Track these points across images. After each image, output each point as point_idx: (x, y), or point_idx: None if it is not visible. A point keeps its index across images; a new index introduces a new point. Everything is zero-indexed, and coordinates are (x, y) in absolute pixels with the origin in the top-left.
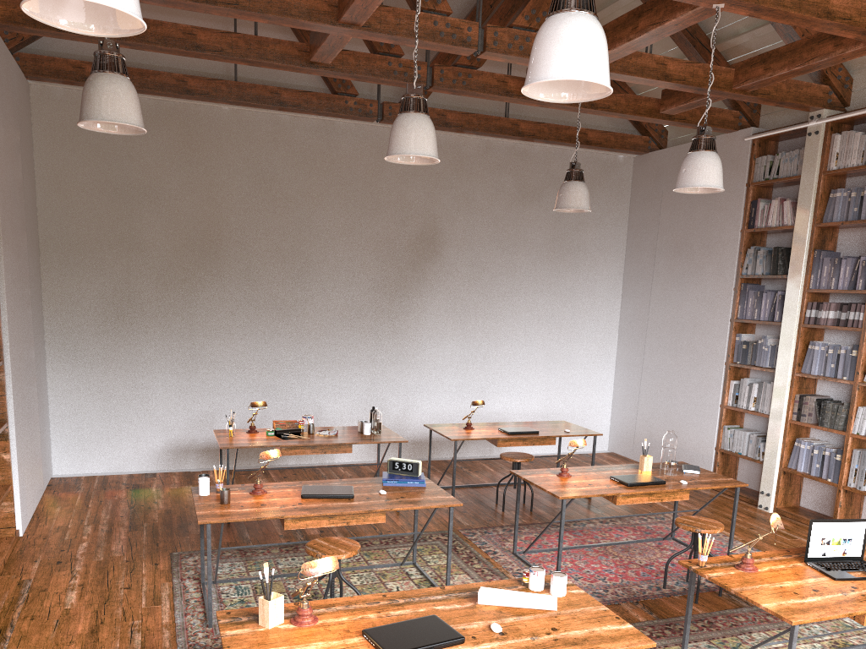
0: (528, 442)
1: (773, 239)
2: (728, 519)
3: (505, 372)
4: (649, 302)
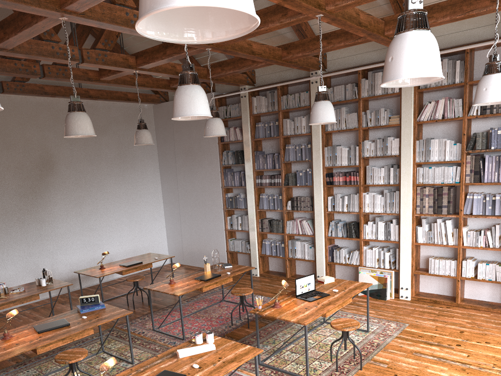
0: (138, 269)
1: (233, 146)
2: (242, 284)
3: (107, 231)
4: (177, 181)
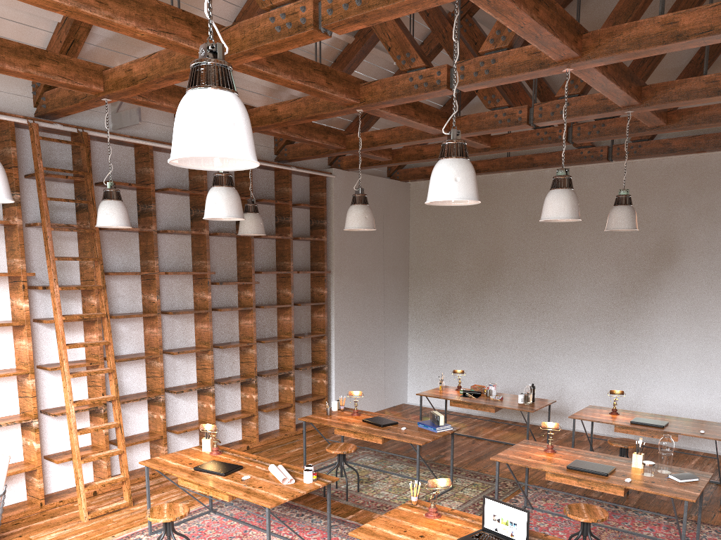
0: (646, 433)
1: None
2: None
3: None
4: None
